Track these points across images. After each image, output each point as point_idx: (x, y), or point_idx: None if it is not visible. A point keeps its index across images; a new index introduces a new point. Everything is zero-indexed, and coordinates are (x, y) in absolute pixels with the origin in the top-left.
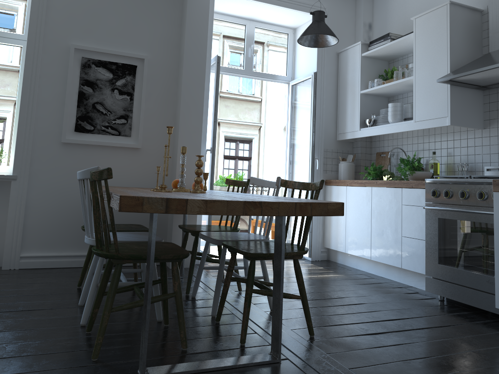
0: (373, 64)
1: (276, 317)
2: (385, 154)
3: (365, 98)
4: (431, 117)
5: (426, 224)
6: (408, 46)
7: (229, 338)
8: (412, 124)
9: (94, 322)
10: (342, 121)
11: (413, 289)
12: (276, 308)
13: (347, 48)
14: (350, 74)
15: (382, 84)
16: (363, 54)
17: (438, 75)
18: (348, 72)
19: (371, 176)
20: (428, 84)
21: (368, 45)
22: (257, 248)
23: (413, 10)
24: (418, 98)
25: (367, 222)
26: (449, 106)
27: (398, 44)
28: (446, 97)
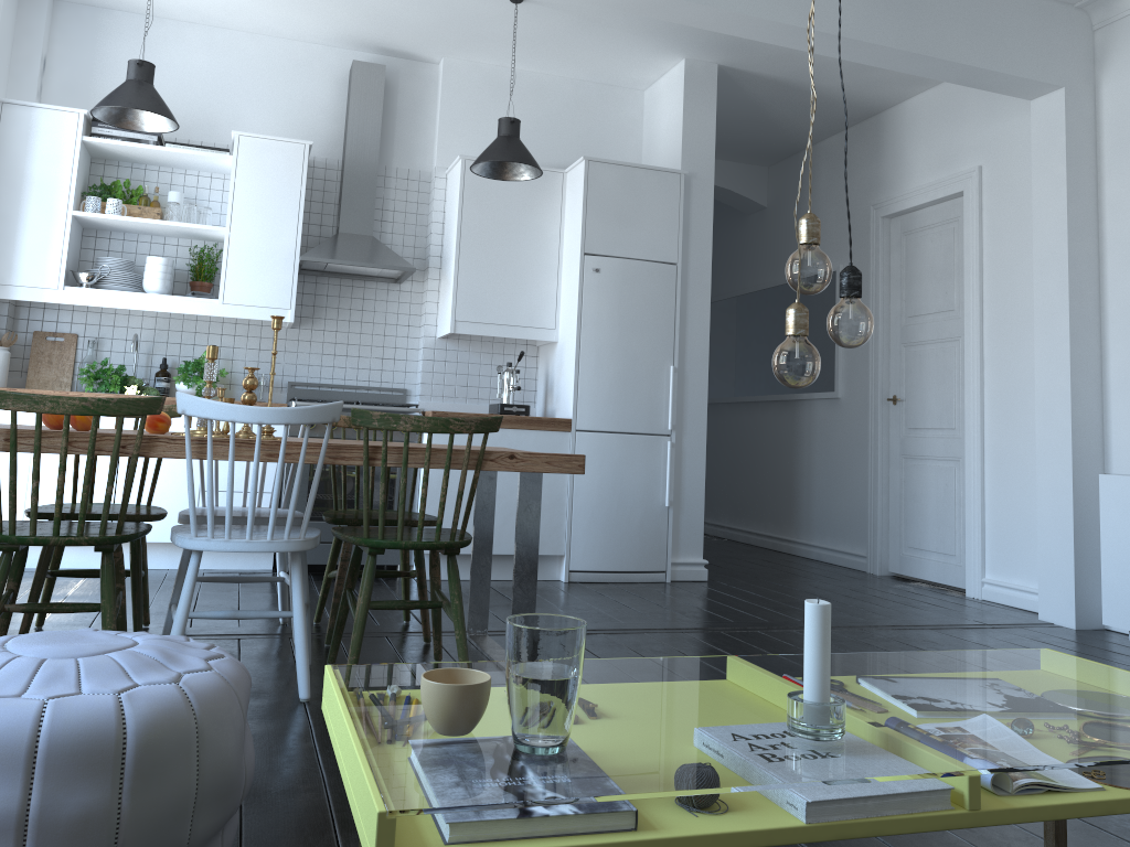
0: (84, 158)
1: (481, 589)
2: (65, 338)
3: (73, 225)
4: (258, 303)
5: (288, 467)
6: (181, 161)
7: (402, 645)
8: (217, 307)
9: (290, 696)
10: (1, 259)
11: (225, 571)
12: (482, 577)
13: (38, 106)
14: (39, 164)
15: (146, 218)
16: (88, 139)
17: (279, 244)
18: (32, 157)
19: (111, 385)
20: (257, 252)
21: (87, 119)
22: (396, 516)
23: (170, 91)
24: (234, 266)
25: (104, 473)
26: (295, 295)
27: (180, 155)
28: (290, 280)
